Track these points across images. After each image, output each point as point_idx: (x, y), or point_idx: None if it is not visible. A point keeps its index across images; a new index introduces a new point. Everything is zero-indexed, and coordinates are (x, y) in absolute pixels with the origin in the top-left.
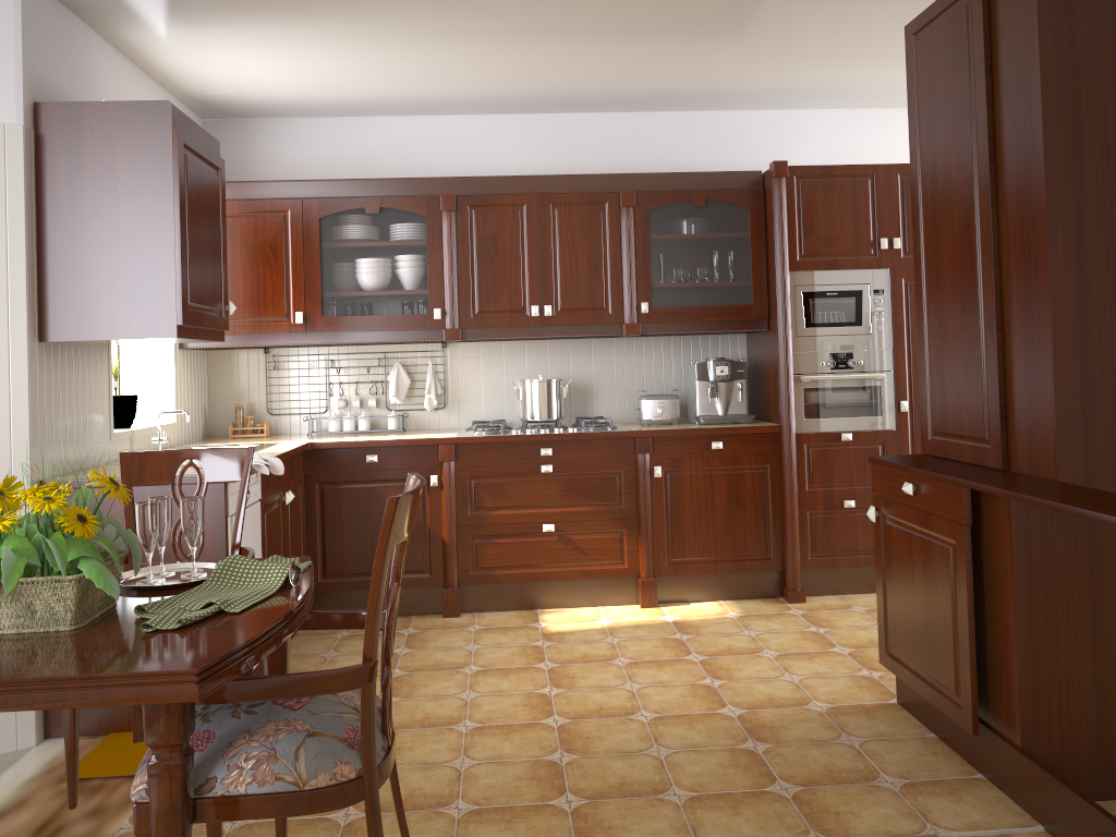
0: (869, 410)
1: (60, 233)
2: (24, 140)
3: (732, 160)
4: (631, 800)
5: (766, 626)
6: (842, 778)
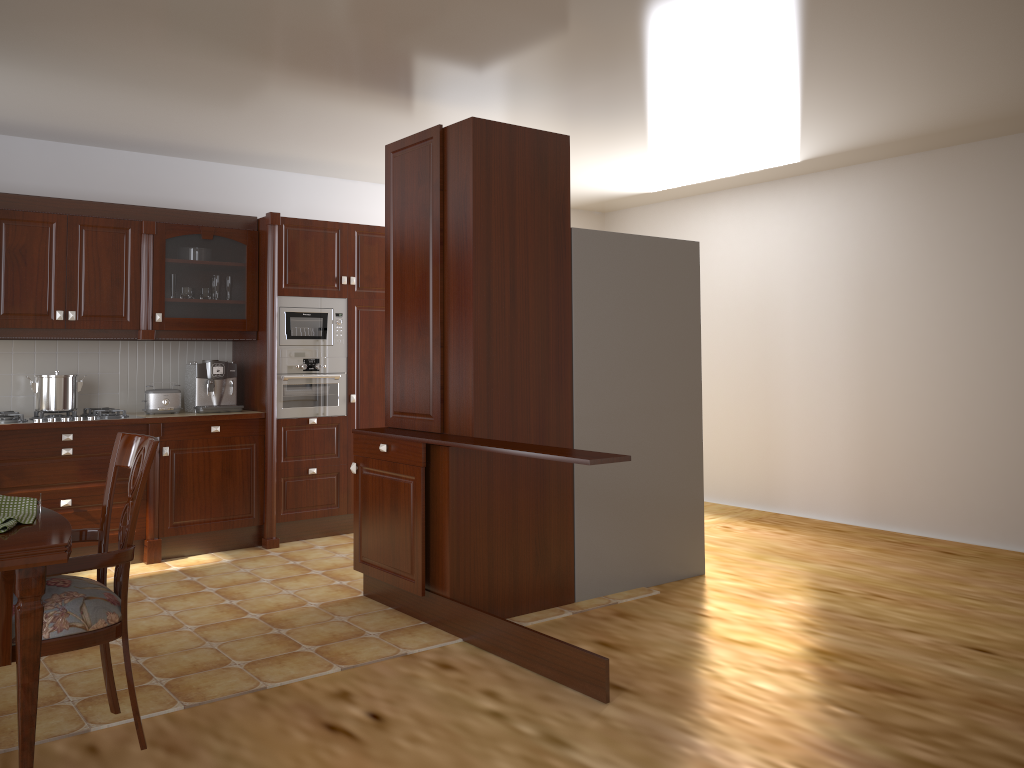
0: (329, 401)
1: None
2: None
3: (228, 203)
4: (206, 672)
5: (256, 564)
6: (343, 637)
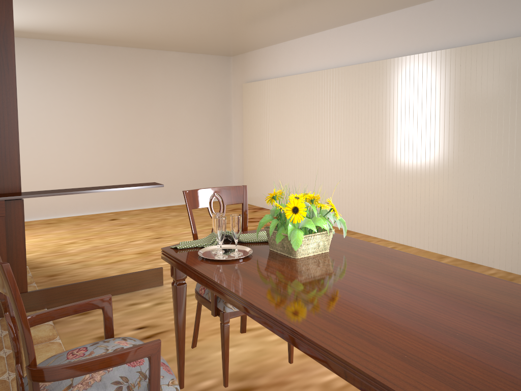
0: None
1: None
2: None
3: None
4: (14, 386)
5: None
6: None
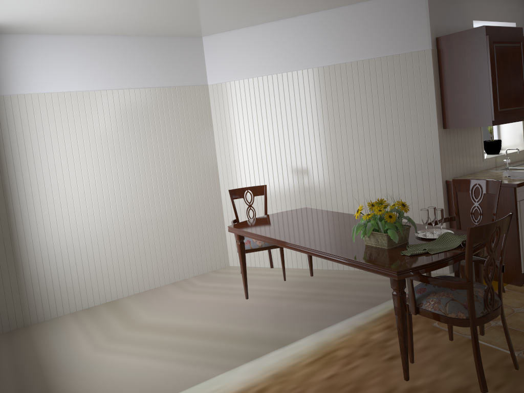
0: None
1: (447, 87)
2: (432, 54)
3: None
4: None
5: None
6: None
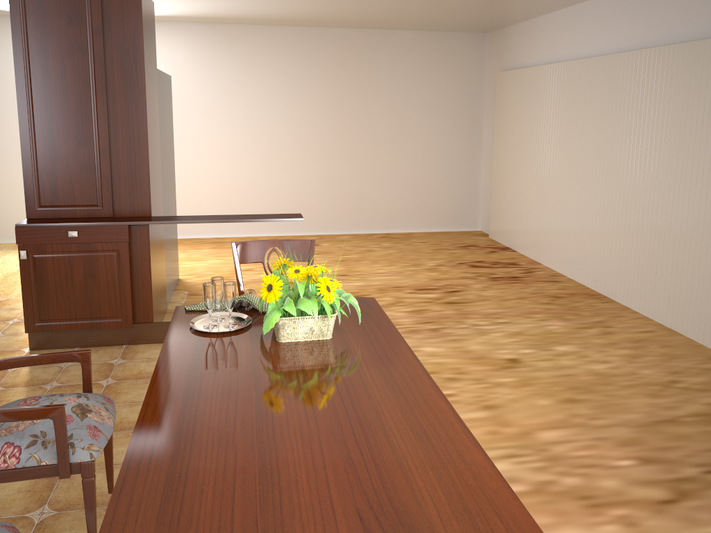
0: None
1: None
2: None
3: None
4: None
5: None
6: (107, 369)
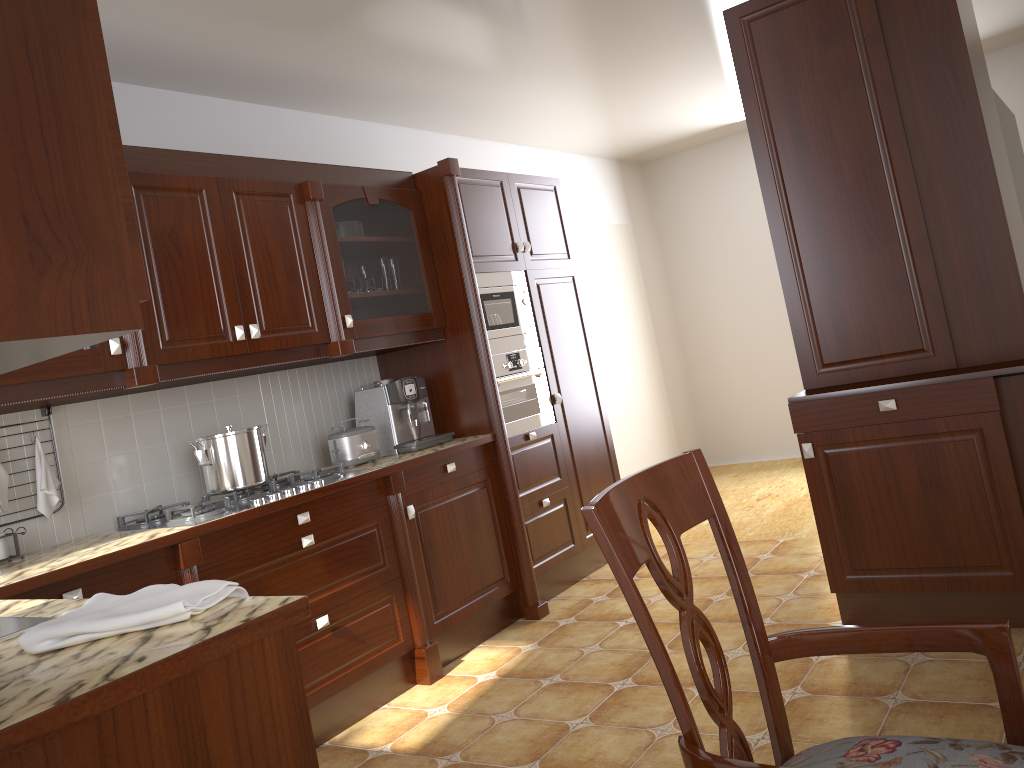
0: (538, 407)
1: None
2: None
3: None
4: None
5: (584, 638)
6: None
